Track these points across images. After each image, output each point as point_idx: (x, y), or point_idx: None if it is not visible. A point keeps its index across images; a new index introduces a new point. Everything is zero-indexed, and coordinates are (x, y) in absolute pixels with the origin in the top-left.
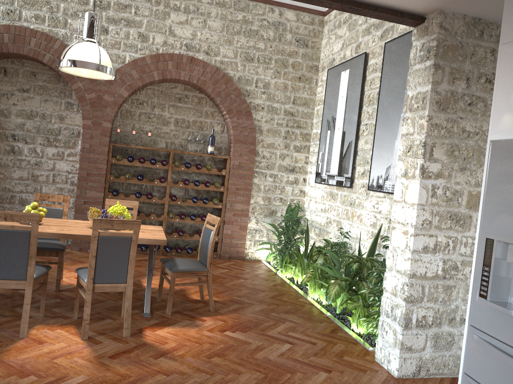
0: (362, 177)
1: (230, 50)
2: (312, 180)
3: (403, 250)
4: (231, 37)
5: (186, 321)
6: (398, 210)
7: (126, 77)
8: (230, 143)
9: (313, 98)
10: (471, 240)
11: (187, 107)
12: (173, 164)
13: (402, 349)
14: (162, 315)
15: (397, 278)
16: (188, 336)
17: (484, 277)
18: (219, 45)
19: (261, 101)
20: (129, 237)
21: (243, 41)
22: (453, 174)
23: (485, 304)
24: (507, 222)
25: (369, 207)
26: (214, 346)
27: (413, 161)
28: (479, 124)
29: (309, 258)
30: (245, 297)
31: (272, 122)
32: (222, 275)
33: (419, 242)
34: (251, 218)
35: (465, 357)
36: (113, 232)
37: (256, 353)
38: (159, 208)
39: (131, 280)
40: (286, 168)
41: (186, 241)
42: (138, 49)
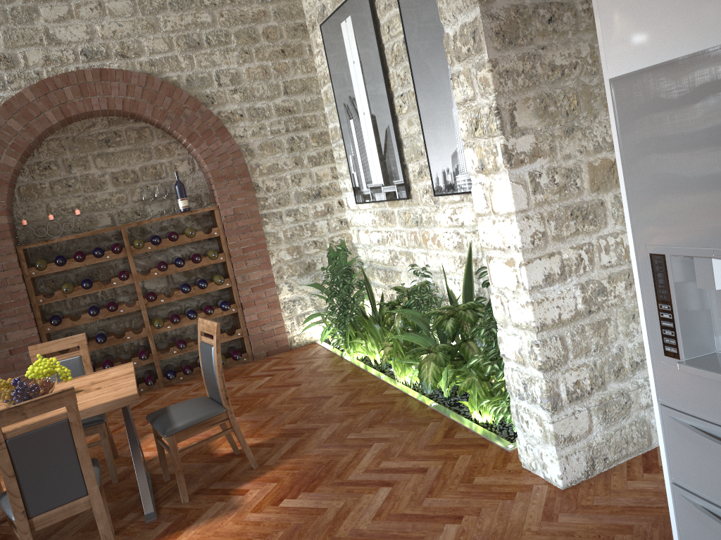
0: (421, 178)
1: (159, 39)
2: (352, 201)
3: (514, 291)
4: (153, 18)
5: (216, 505)
6: (488, 229)
7: (3, 135)
8: (210, 184)
9: (314, 75)
10: (613, 240)
11: (124, 150)
12: (131, 247)
13: (558, 445)
14: (176, 507)
15: (518, 337)
16: (222, 536)
17: (664, 322)
18: (138, 36)
19: (236, 106)
20: (63, 421)
21: (175, 19)
22: (556, 144)
23: (680, 370)
24: (681, 220)
25: (444, 221)
26: (268, 539)
27: (487, 143)
28: (573, 49)
29: (382, 320)
30: (303, 420)
31: (264, 132)
32: (262, 390)
33: (535, 272)
34: (281, 286)
35: (669, 458)
36: (31, 423)
37: (338, 526)
38: (136, 318)
39: (94, 486)
40: (308, 194)
41: (195, 351)
42: (6, 82)
